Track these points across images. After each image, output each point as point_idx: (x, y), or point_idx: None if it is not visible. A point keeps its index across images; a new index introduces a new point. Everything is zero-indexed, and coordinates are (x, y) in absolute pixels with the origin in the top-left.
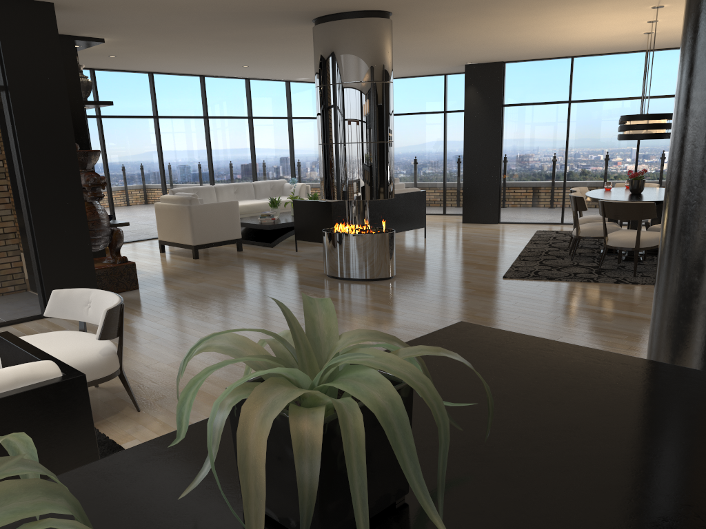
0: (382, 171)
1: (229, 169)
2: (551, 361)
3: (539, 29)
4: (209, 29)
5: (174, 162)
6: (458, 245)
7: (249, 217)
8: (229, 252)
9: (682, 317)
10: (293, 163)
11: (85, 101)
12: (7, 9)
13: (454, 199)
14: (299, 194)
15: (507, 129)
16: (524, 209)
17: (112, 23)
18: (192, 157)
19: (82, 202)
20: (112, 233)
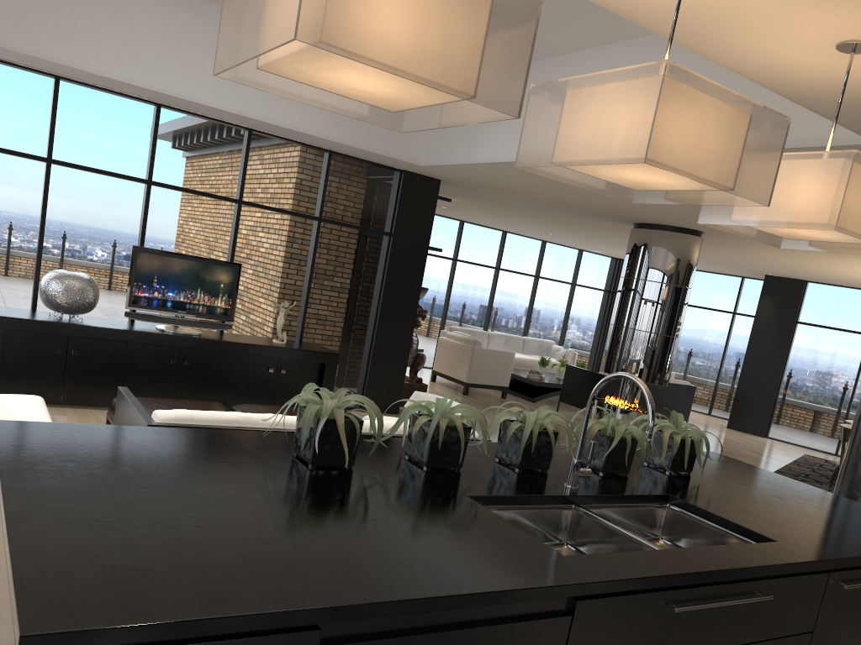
0: (662, 360)
1: (504, 319)
2: (749, 469)
3: (842, 267)
4: (542, 211)
5: (458, 302)
6: (717, 446)
7: (515, 369)
8: (493, 396)
9: (845, 496)
10: (565, 327)
11: None
12: (410, 181)
13: (723, 402)
14: (565, 358)
15: (796, 346)
16: (797, 429)
17: (469, 194)
18: (475, 301)
19: (412, 328)
20: (417, 356)
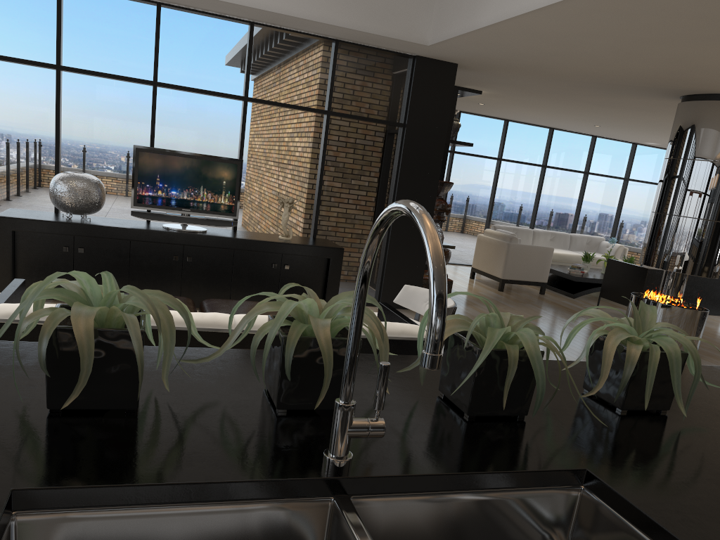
0: (712, 249)
1: (552, 217)
2: None
3: None
4: (576, 93)
5: (503, 201)
6: None
7: (559, 265)
8: (531, 292)
9: None
10: (616, 223)
11: (452, 140)
12: (423, 67)
13: None
14: (614, 254)
15: None
16: None
17: (495, 81)
18: (520, 200)
19: None
20: None
